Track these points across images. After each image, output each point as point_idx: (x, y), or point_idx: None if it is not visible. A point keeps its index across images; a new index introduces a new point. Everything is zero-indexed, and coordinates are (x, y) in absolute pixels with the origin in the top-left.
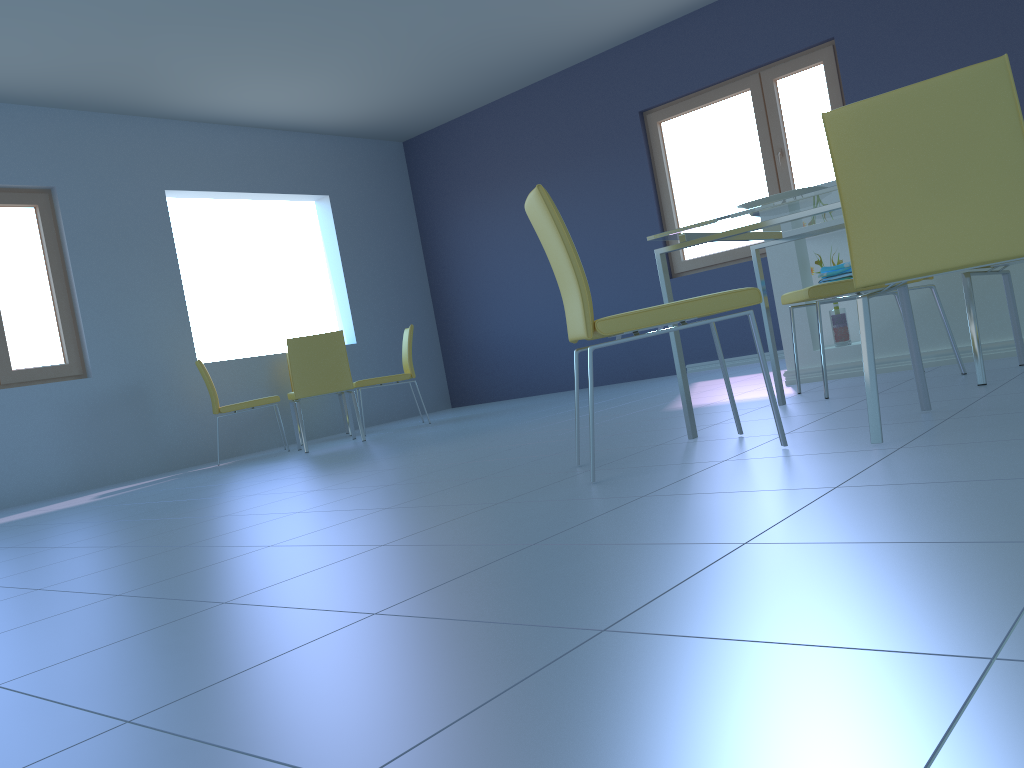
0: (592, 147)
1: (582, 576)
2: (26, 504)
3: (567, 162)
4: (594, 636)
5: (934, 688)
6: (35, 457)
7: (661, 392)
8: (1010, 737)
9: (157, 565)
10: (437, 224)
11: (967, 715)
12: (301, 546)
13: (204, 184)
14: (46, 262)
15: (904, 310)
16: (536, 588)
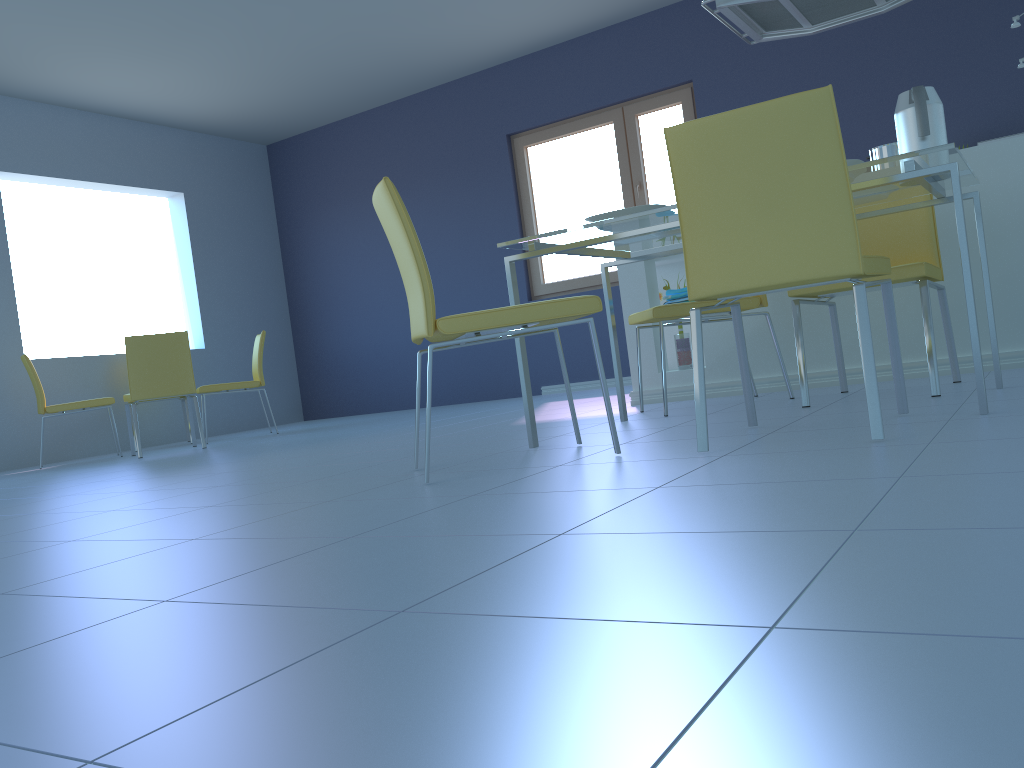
0: (459, 166)
1: (393, 564)
2: None
3: (434, 179)
4: (391, 617)
5: (712, 654)
6: None
7: (513, 410)
8: (774, 694)
9: None
10: (298, 232)
11: (738, 676)
12: (106, 541)
13: (44, 169)
14: None
15: (736, 328)
16: (343, 575)
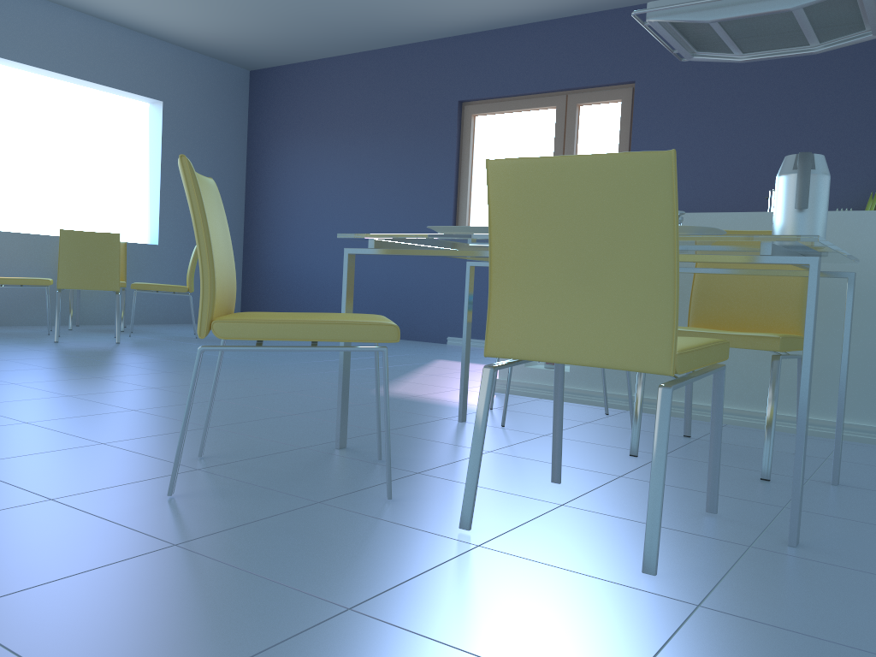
0: (412, 121)
1: None
2: None
3: (388, 129)
4: None
5: None
6: None
7: (400, 363)
8: None
9: None
10: (264, 154)
11: None
12: None
13: (32, 59)
14: None
15: (557, 377)
16: None
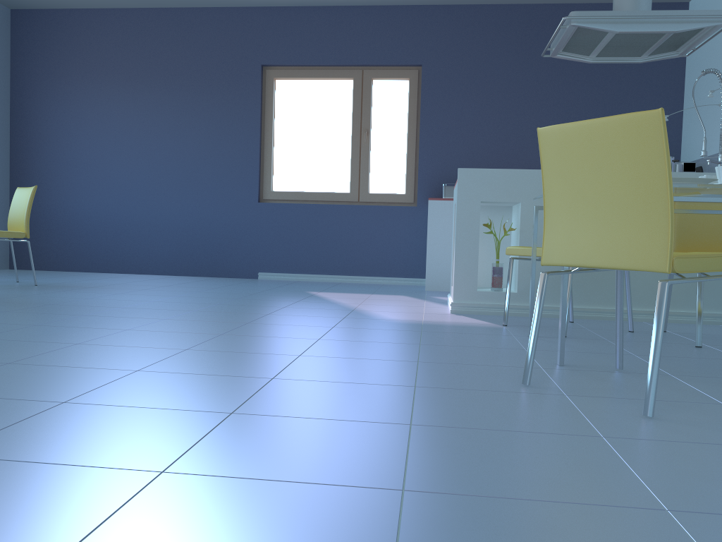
0: (213, 79)
1: None
2: None
3: (187, 83)
4: None
5: None
6: None
7: (299, 296)
8: None
9: (236, 525)
10: (34, 96)
11: None
12: (485, 497)
13: None
14: None
15: None
16: None
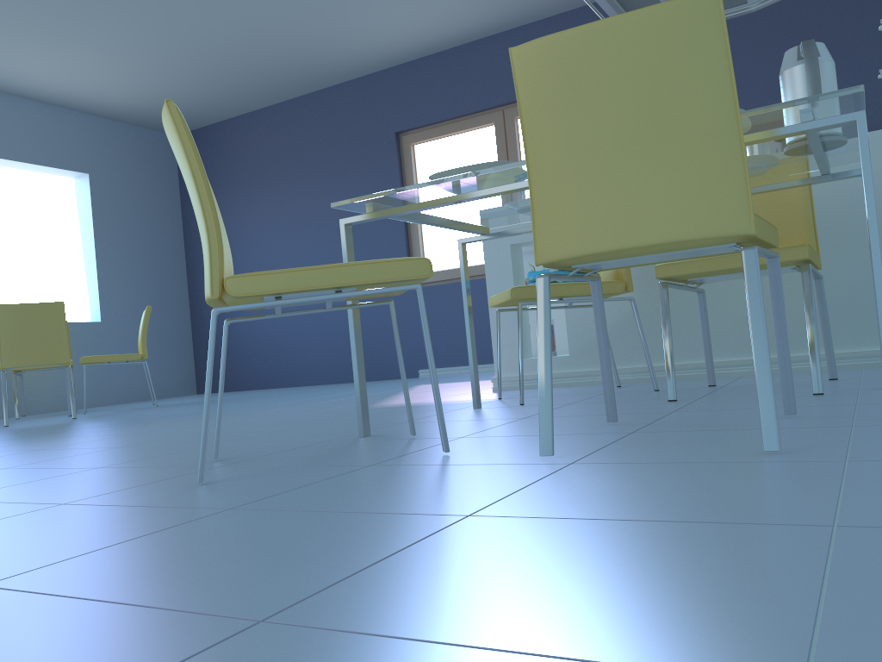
0: (350, 160)
1: None
2: None
3: (327, 171)
4: None
5: None
6: None
7: (382, 391)
8: None
9: None
10: None
11: None
12: None
13: None
14: None
15: (596, 307)
16: None
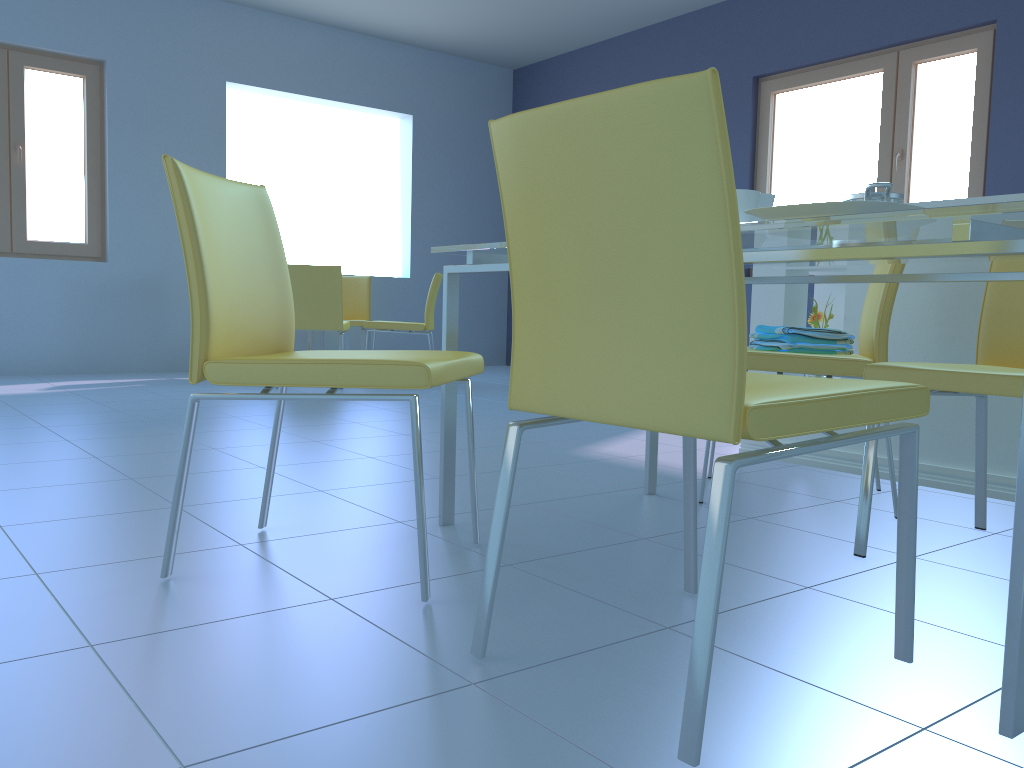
0: None
1: None
2: (12, 376)
3: None
4: None
5: None
6: (32, 331)
7: None
8: None
9: None
10: None
11: None
12: None
13: (271, 82)
14: (85, 136)
15: (685, 440)
16: None
